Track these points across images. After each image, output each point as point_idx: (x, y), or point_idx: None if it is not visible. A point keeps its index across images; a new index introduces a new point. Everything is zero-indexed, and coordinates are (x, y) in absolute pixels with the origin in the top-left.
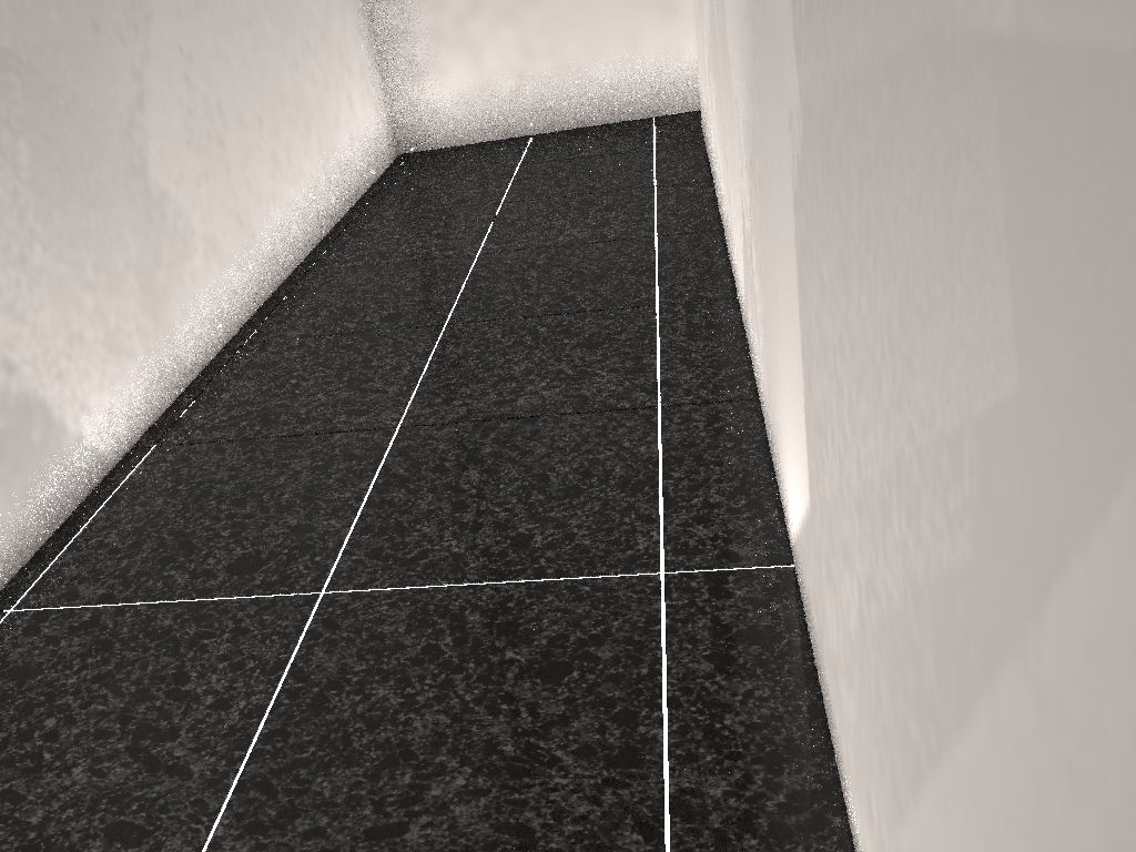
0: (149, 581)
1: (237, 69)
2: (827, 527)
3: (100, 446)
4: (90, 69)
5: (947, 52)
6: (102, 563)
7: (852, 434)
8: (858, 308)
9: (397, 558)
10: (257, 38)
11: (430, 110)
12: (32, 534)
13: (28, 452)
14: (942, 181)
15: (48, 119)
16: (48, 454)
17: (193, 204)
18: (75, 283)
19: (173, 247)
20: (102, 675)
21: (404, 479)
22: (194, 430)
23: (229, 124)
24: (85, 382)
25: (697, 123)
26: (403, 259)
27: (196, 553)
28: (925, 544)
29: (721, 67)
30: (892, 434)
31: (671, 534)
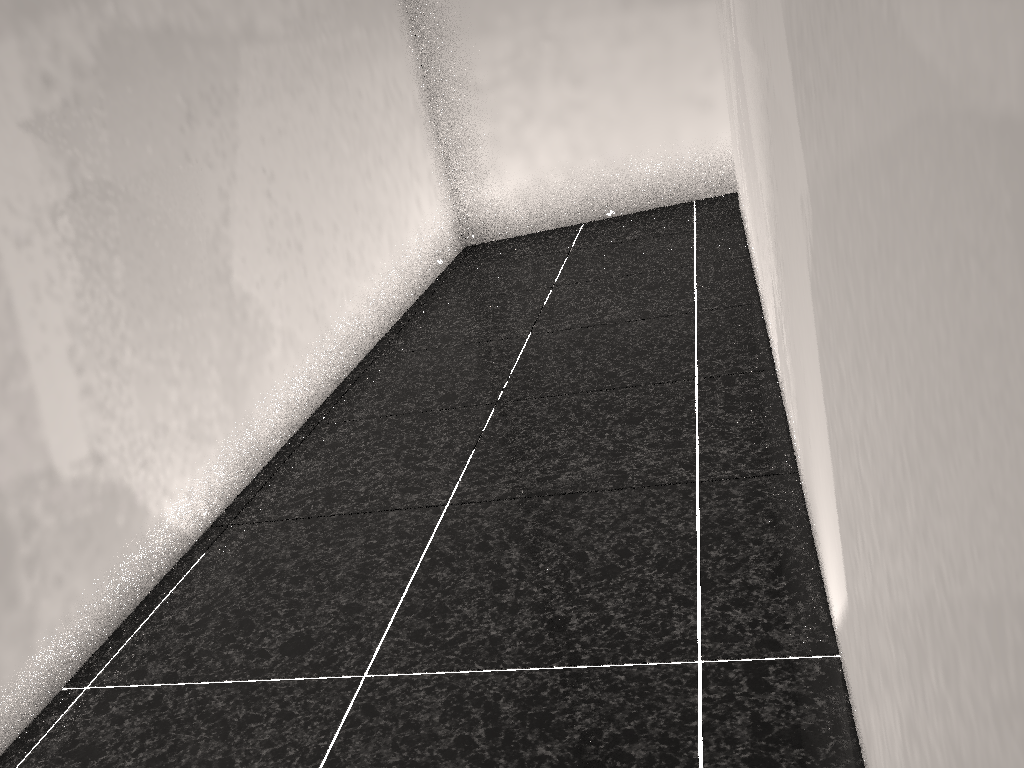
0: (209, 660)
1: (315, 183)
2: (865, 634)
3: (180, 526)
4: (181, 193)
5: (944, 136)
6: (171, 640)
7: (880, 547)
8: (875, 413)
9: (437, 640)
10: (334, 156)
11: (491, 206)
12: (113, 611)
13: (112, 535)
14: (951, 289)
15: (141, 238)
16: (131, 536)
17: (272, 303)
18: (162, 380)
19: (253, 342)
20: (156, 758)
21: (449, 558)
22: (265, 509)
23: (306, 231)
24: (168, 468)
25: (735, 204)
26: (462, 341)
27: (254, 631)
28: (968, 719)
29: (748, 153)
30: (920, 567)
31: (709, 618)
